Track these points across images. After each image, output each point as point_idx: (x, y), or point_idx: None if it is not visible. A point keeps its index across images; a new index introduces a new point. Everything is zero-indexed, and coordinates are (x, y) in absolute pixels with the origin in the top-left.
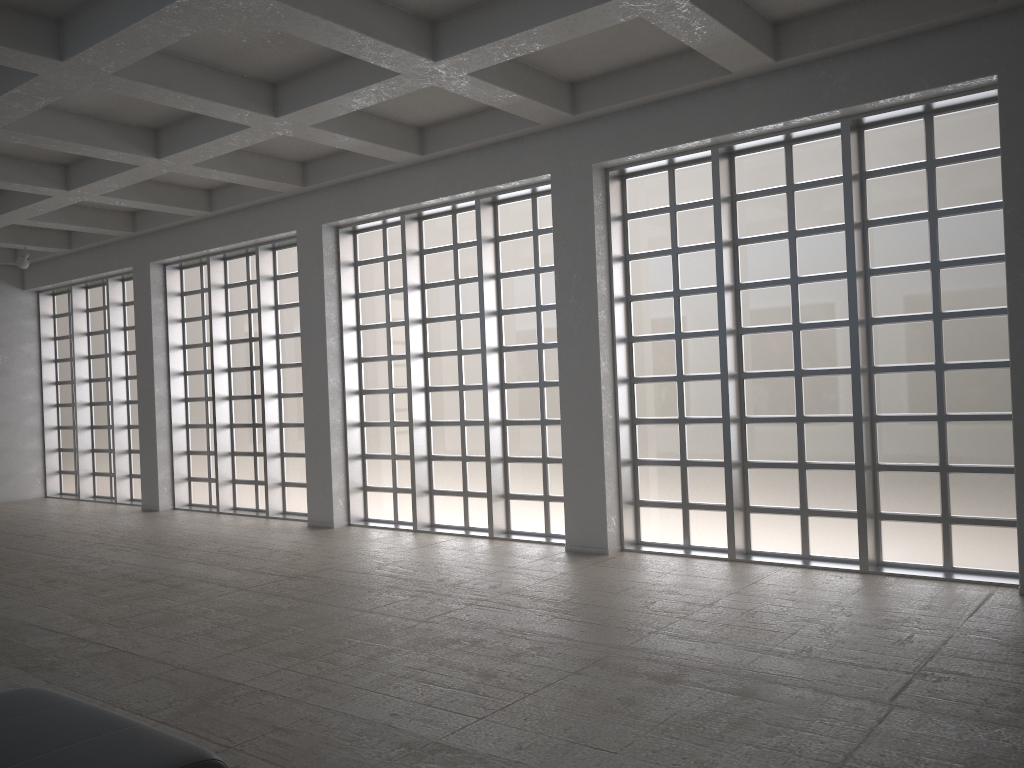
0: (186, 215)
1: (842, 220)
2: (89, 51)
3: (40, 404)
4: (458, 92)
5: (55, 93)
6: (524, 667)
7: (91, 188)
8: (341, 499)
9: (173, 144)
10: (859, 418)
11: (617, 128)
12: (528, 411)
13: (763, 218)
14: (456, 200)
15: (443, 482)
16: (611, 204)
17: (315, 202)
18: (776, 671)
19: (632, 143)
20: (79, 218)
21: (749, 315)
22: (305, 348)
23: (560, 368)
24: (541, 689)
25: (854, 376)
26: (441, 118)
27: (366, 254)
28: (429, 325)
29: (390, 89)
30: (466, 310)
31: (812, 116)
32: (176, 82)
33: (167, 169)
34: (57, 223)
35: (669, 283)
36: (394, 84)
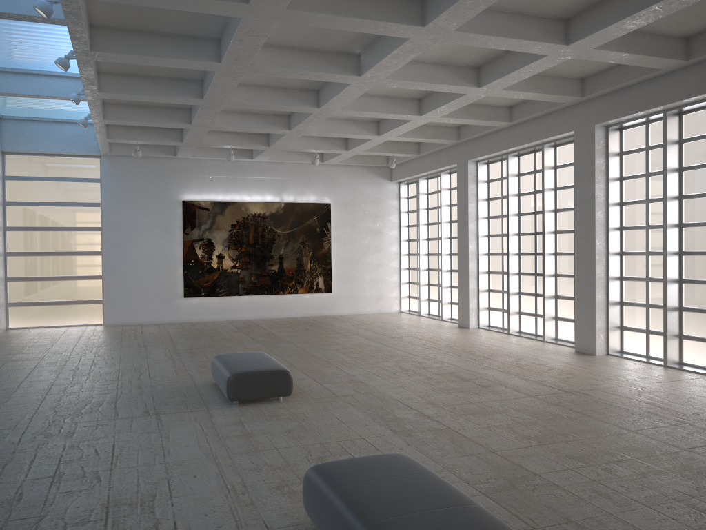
0: (493, 126)
1: None
2: (441, 16)
3: (398, 253)
4: None
5: (418, 50)
6: None
7: (434, 113)
8: (602, 334)
9: (489, 76)
10: None
11: None
12: None
13: None
14: None
15: (692, 329)
16: None
17: (590, 108)
18: None
19: None
20: (425, 133)
21: None
22: (577, 219)
23: None
24: None
25: None
26: None
27: (630, 145)
28: (685, 201)
29: (667, 7)
30: None
31: None
32: (496, 29)
33: (484, 94)
34: (412, 138)
35: None
36: (672, 2)
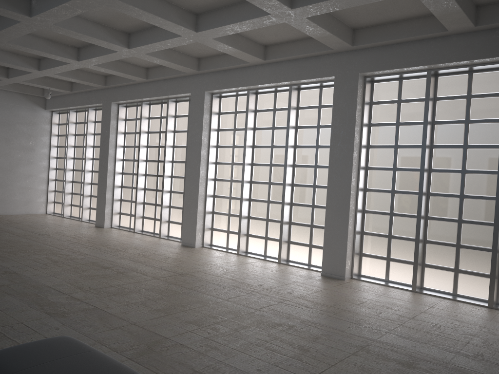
0: (133, 80)
1: (497, 116)
2: None
3: (48, 167)
4: (297, 27)
5: (86, 7)
6: (323, 347)
7: (90, 61)
8: (200, 233)
9: (137, 42)
10: (497, 225)
11: (375, 55)
12: (305, 199)
13: (451, 111)
14: (279, 85)
15: (254, 231)
16: (365, 95)
17: (202, 79)
18: (468, 367)
19: (383, 64)
20: (79, 76)
21: (436, 162)
22: (189, 154)
23: (328, 179)
24: (337, 363)
25: (497, 202)
26: (277, 41)
27: (225, 109)
28: (255, 149)
29: (261, 22)
30: (277, 143)
31: (491, 58)
32: (149, 8)
33: (131, 55)
34: (68, 77)
35: (392, 140)
36: (265, 19)
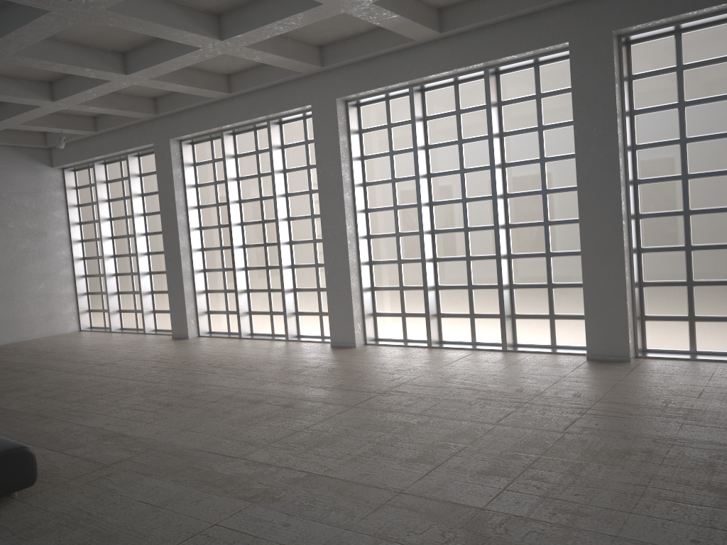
0: (206, 97)
1: None
2: None
3: (71, 258)
4: None
5: None
6: None
7: (147, 72)
8: (359, 324)
9: (237, 26)
10: None
11: None
12: (532, 246)
13: None
14: (465, 71)
15: (450, 307)
16: (623, 66)
17: (329, 80)
18: None
19: (655, 10)
20: (115, 103)
21: None
22: (323, 202)
23: (580, 208)
24: None
25: None
26: None
27: (370, 123)
28: (433, 179)
29: None
30: (469, 165)
31: None
32: None
33: (222, 51)
34: (99, 107)
35: (675, 132)
36: None
